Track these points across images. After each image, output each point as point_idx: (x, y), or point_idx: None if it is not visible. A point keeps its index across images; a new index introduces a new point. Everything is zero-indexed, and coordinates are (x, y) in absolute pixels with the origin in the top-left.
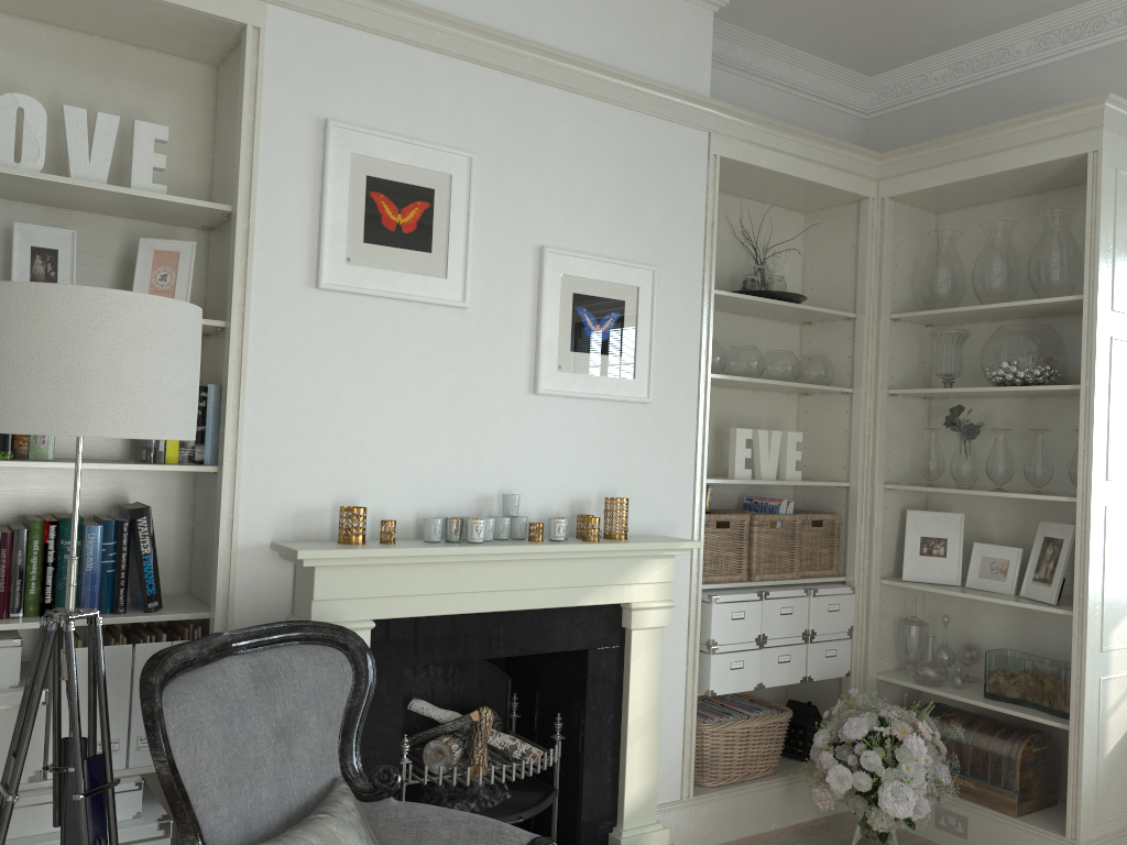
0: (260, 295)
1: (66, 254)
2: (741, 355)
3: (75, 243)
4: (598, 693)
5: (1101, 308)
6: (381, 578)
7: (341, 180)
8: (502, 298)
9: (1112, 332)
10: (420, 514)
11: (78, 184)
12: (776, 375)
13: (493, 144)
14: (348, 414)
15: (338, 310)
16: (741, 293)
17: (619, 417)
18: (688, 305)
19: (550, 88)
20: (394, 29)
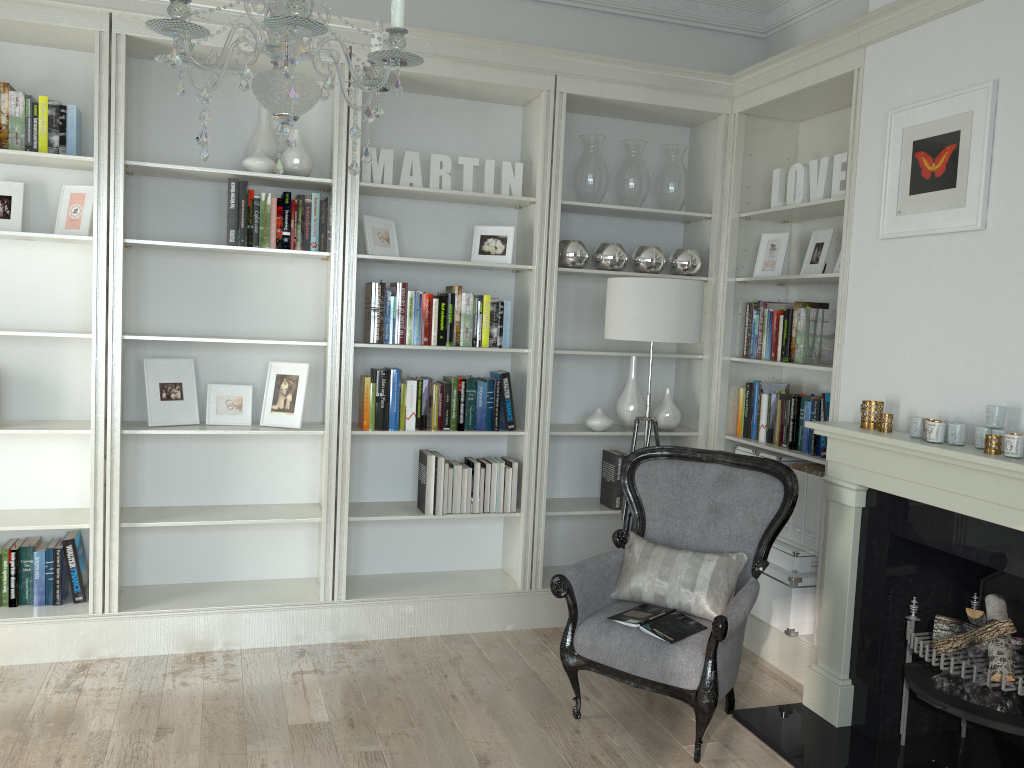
0: (854, 252)
1: (826, 244)
2: None
3: (830, 236)
4: None
5: None
6: (860, 454)
7: (895, 153)
8: (1019, 211)
9: None
10: (941, 416)
11: (797, 206)
12: None
13: (1017, 60)
14: (896, 331)
15: (894, 253)
16: None
17: None
18: None
19: None
20: (933, 10)
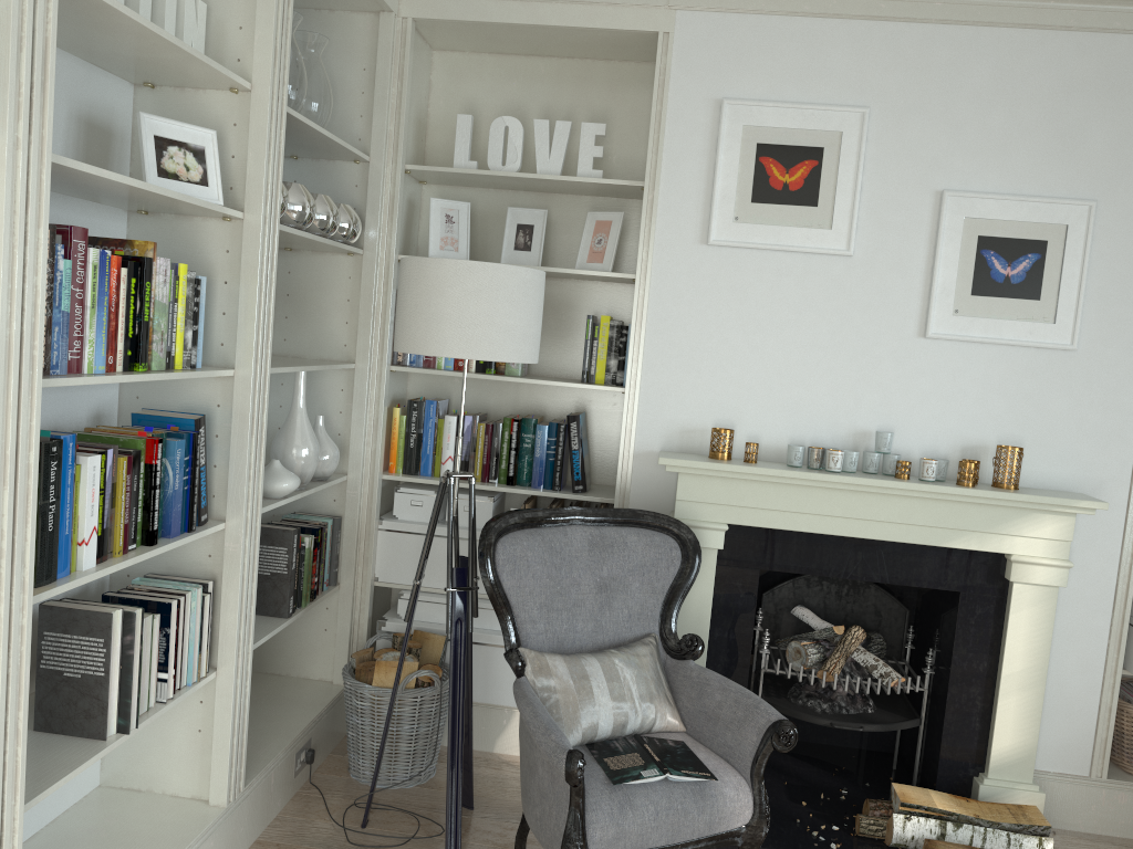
0: (660, 252)
1: (539, 228)
2: None
3: (545, 219)
4: (968, 637)
5: None
6: (735, 490)
7: (732, 151)
8: (892, 245)
9: None
10: (794, 442)
11: (535, 177)
12: None
13: (891, 96)
14: (730, 351)
15: (725, 262)
16: None
17: (1031, 364)
18: None
19: (964, 27)
20: (789, 6)
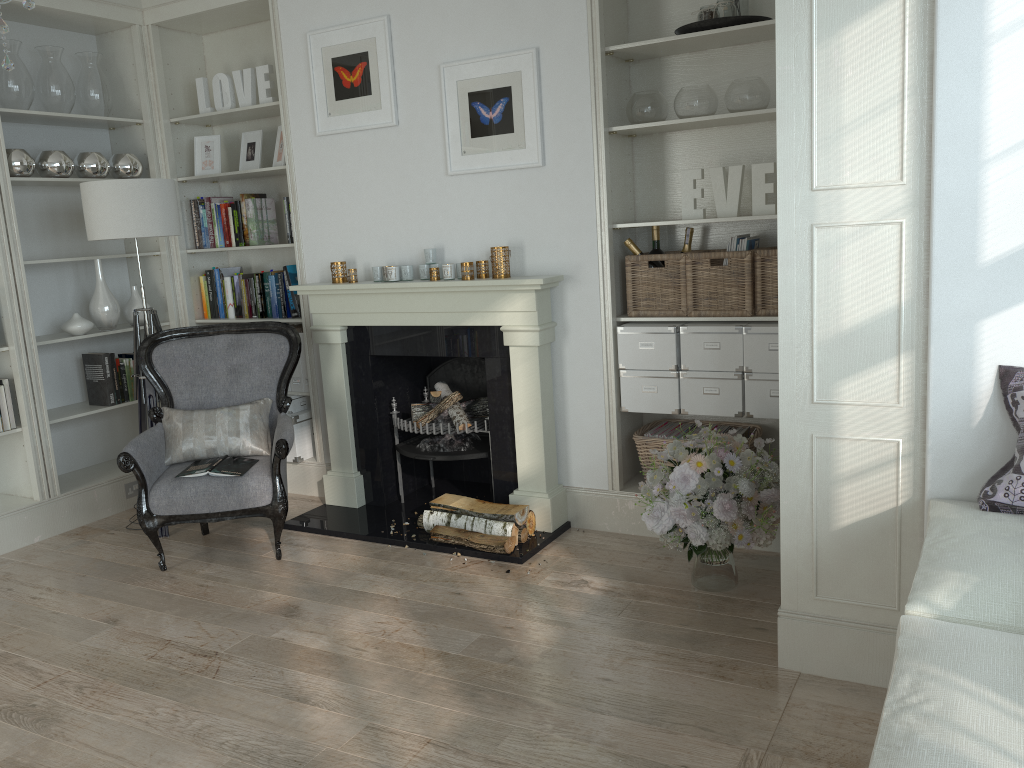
0: (296, 147)
1: (258, 143)
2: (675, 98)
3: (261, 137)
4: (495, 390)
5: None
6: (339, 302)
7: (318, 67)
8: (420, 112)
9: None
10: (390, 264)
11: (231, 111)
12: (728, 108)
13: (401, 2)
14: (344, 207)
15: (331, 146)
16: (677, 33)
17: (519, 182)
18: (574, 71)
19: None
20: None
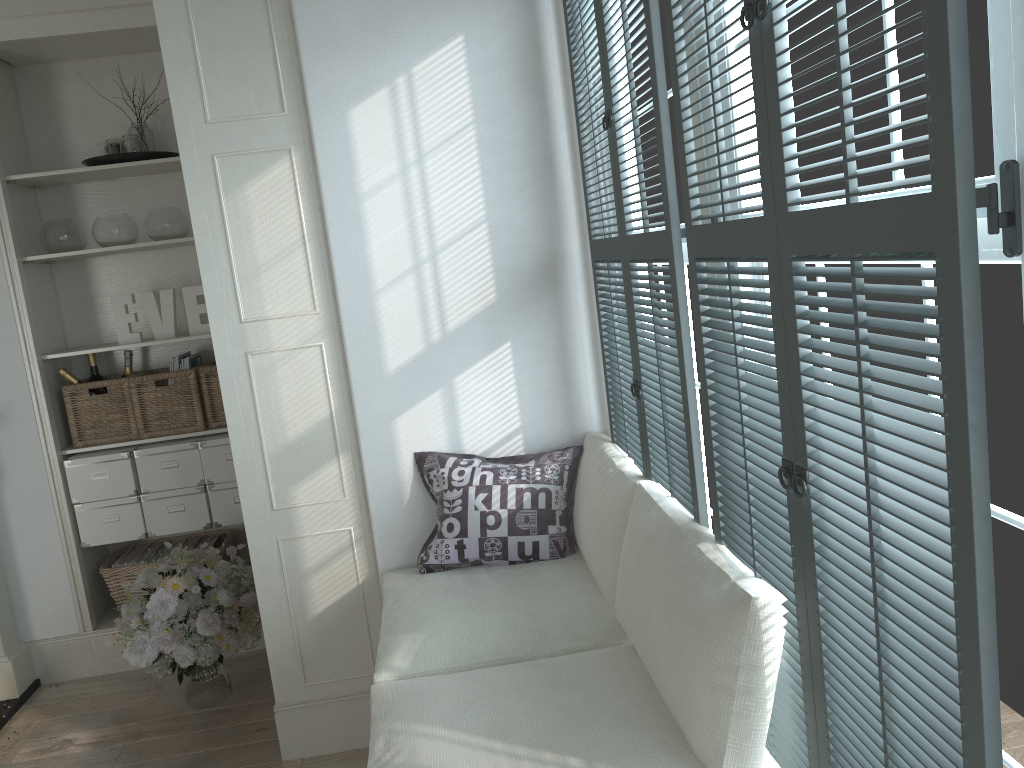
0: None
1: None
2: (93, 227)
3: None
4: None
5: (183, 126)
6: None
7: None
8: None
9: (214, 149)
10: None
11: None
12: (150, 236)
13: None
14: None
15: None
16: (85, 164)
17: None
18: None
19: None
20: None
